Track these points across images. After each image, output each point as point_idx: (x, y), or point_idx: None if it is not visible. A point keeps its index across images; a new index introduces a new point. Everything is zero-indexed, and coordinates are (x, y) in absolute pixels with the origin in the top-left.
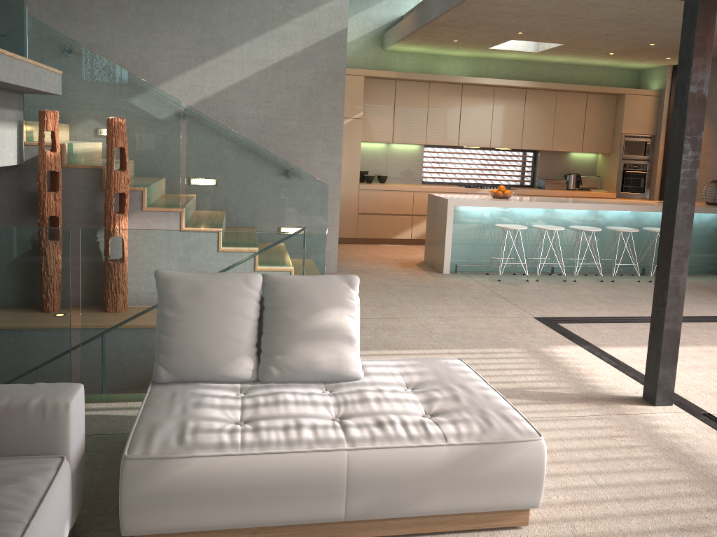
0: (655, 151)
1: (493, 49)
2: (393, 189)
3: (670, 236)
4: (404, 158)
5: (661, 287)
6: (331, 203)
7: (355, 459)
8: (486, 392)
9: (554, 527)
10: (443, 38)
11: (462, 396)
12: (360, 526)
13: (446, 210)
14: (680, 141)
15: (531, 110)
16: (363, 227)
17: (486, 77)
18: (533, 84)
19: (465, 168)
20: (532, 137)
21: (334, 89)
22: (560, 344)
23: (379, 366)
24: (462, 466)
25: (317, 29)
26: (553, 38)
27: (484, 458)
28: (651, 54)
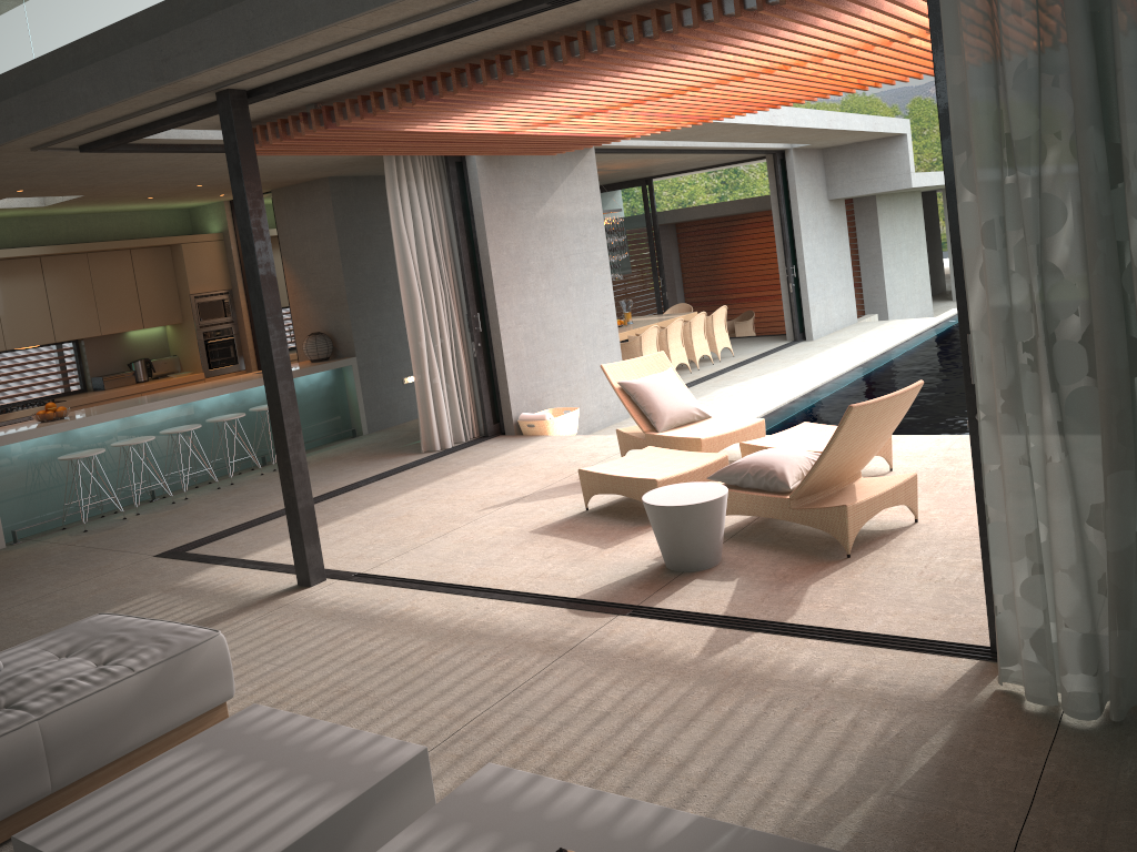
0: (238, 309)
1: None
2: None
3: (280, 417)
4: None
5: (285, 469)
6: None
7: (49, 725)
8: (150, 624)
9: None
10: None
11: (128, 635)
12: (69, 793)
13: None
14: (265, 323)
15: (56, 286)
16: None
17: None
18: (50, 249)
19: None
20: (68, 322)
21: None
22: (197, 571)
23: (12, 653)
24: (156, 687)
25: None
26: (69, 191)
27: (174, 670)
28: (201, 194)
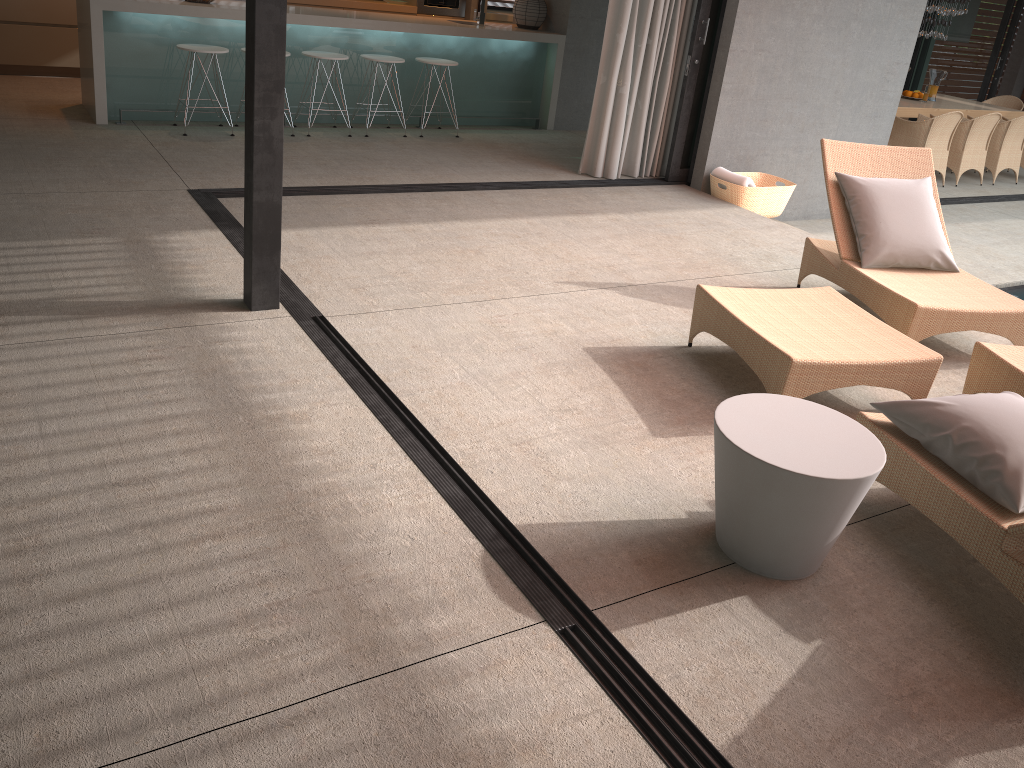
0: None
1: None
2: None
3: (253, 59)
4: None
5: (249, 139)
6: None
7: None
8: None
9: None
10: None
11: None
12: None
13: (90, 17)
14: None
15: None
16: None
17: None
18: None
19: None
20: None
21: None
22: (191, 229)
23: None
24: None
25: None
26: None
27: None
28: None
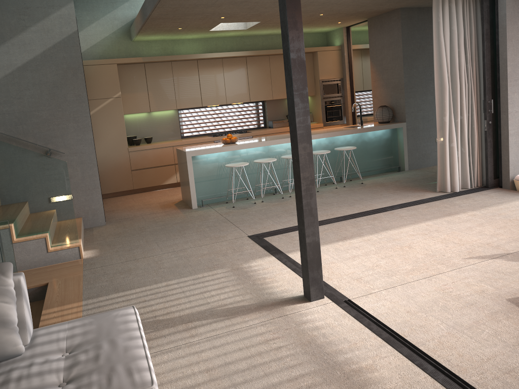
0: (345, 89)
1: (213, 31)
2: (156, 147)
3: (298, 171)
4: (164, 121)
5: (300, 211)
6: (90, 171)
7: None
8: (130, 343)
9: None
10: (169, 28)
11: (104, 354)
12: None
13: (186, 160)
14: (292, 97)
15: (252, 72)
16: (138, 180)
17: (216, 51)
18: (249, 53)
19: (213, 121)
20: (257, 92)
21: (75, 81)
22: (259, 257)
23: (51, 333)
24: None
25: (51, 34)
26: (250, 18)
27: None
28: (326, 21)
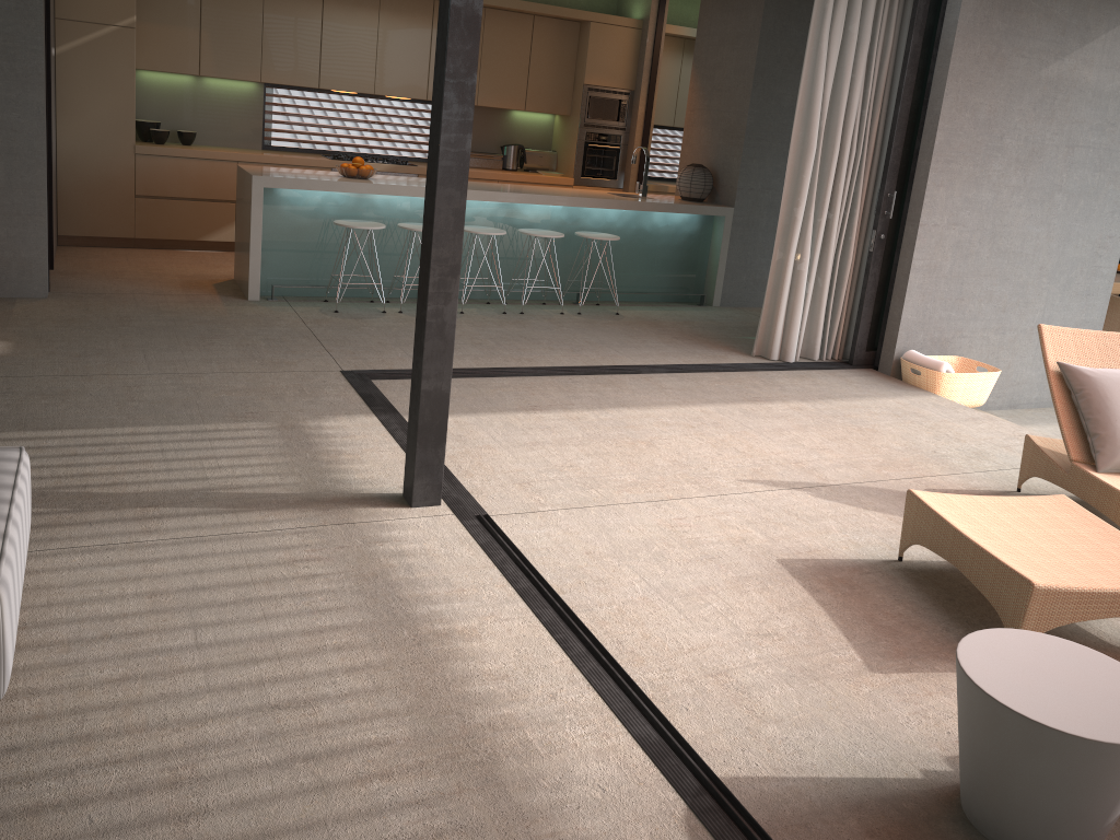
0: (634, 115)
1: None
2: (199, 156)
3: (429, 243)
4: (229, 104)
5: (421, 324)
6: (29, 175)
7: None
8: None
9: (46, 726)
10: None
11: None
12: None
13: (251, 194)
14: (441, 87)
15: None
16: (147, 220)
17: None
18: None
19: (341, 127)
20: None
21: None
22: (346, 413)
23: None
24: None
25: None
26: None
27: None
28: None
